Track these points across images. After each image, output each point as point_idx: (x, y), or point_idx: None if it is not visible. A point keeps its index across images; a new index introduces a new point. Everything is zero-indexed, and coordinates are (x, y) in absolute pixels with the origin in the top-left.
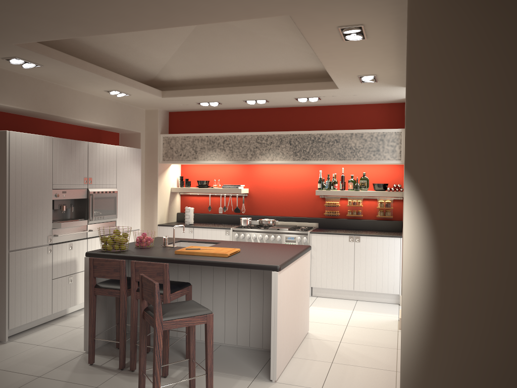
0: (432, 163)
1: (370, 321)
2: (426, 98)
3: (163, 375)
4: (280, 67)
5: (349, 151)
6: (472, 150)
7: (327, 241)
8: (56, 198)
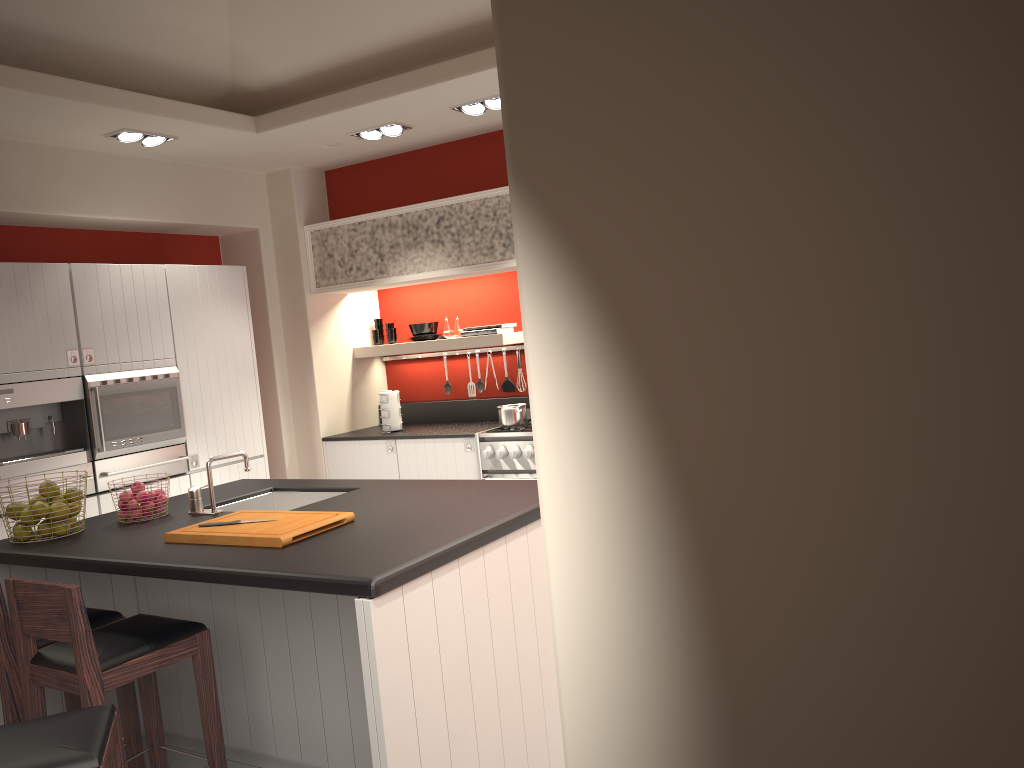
0: (629, 127)
1: None
2: None
3: None
4: None
5: None
6: (822, 6)
7: None
8: None
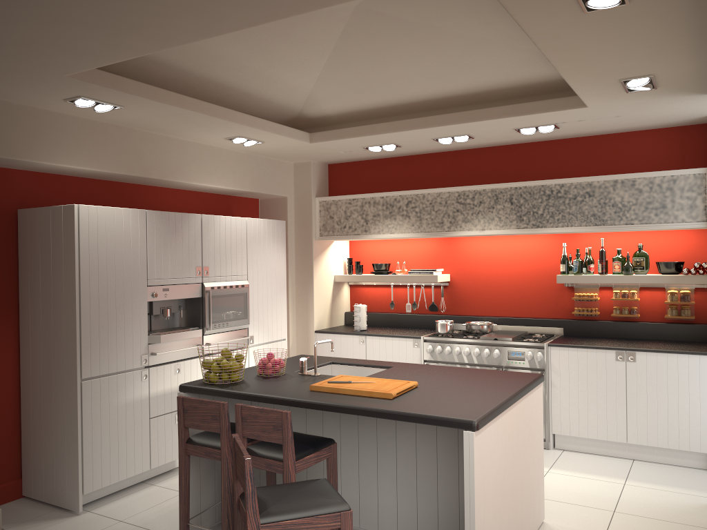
0: None
1: (658, 504)
2: None
3: None
4: (487, 81)
5: (611, 210)
6: None
7: (578, 360)
8: (153, 299)
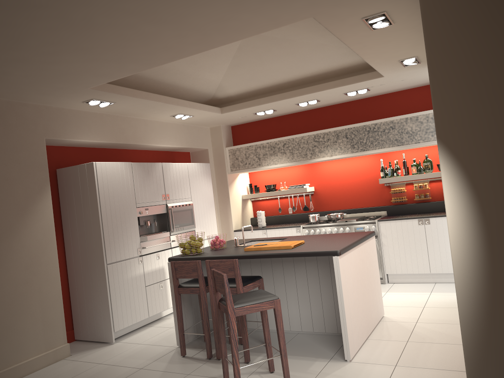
0: (464, 130)
1: (449, 301)
2: (448, 69)
3: (245, 361)
4: (325, 67)
5: (406, 135)
6: (503, 110)
7: (397, 227)
8: (140, 215)
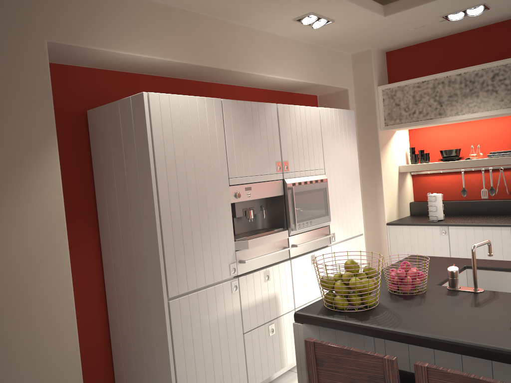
0: None
1: None
2: None
3: None
4: None
5: None
6: None
7: None
8: (236, 200)
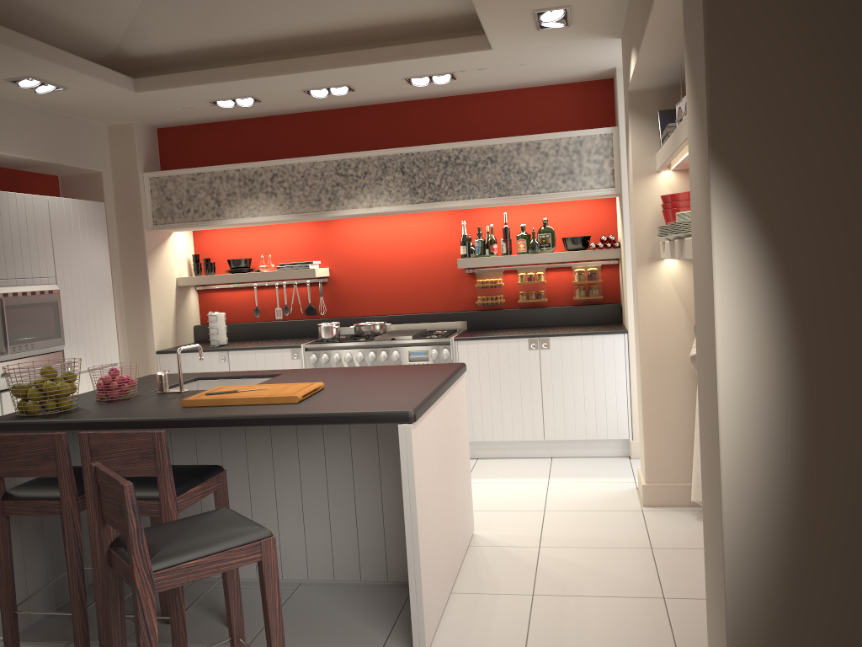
0: (777, 132)
1: (586, 496)
2: None
3: None
4: (373, 13)
5: (516, 178)
6: None
7: (489, 353)
8: None
